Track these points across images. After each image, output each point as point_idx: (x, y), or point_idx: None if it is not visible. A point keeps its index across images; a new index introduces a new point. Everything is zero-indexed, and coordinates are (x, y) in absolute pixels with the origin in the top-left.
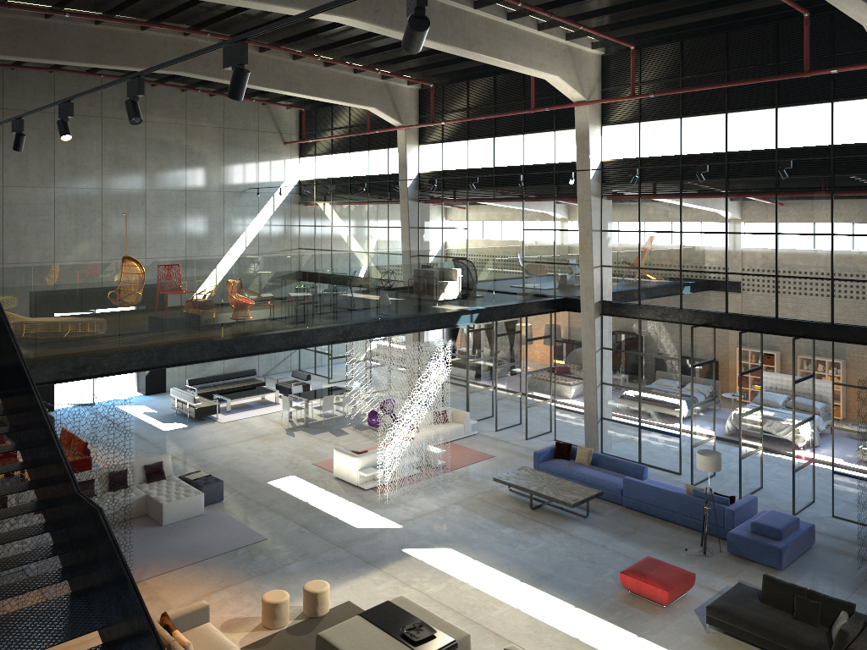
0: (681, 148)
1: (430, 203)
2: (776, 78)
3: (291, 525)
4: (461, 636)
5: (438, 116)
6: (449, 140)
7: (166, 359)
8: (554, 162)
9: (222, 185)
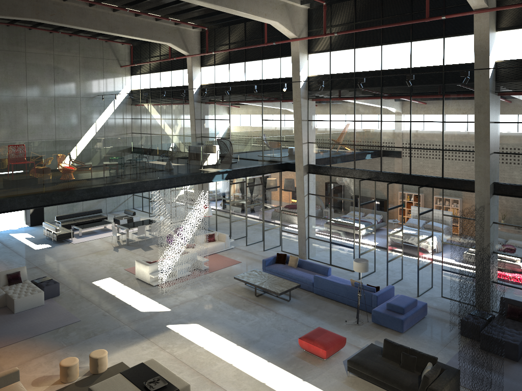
0: (354, 68)
1: (208, 104)
2: (409, 22)
3: (99, 310)
4: (184, 385)
5: (212, 48)
6: (218, 64)
7: (1, 207)
8: (280, 77)
9: (79, 93)
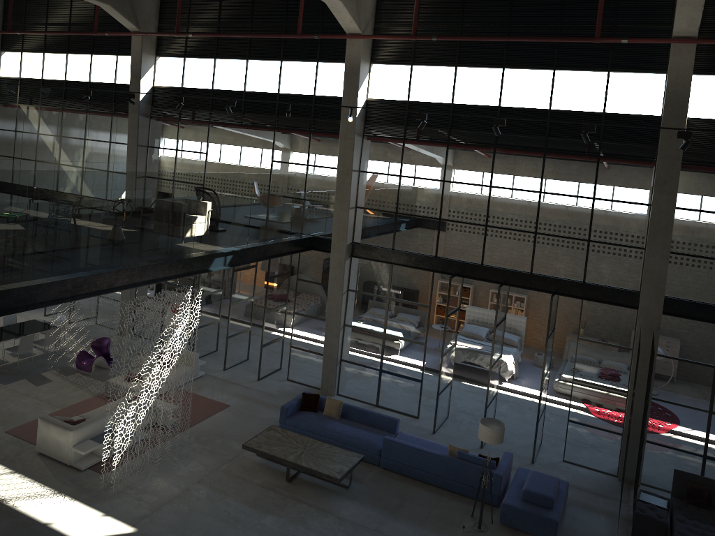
0: (453, 97)
1: (164, 121)
2: (567, 39)
3: None
4: None
5: (182, 27)
6: (193, 56)
7: None
8: (315, 95)
9: None
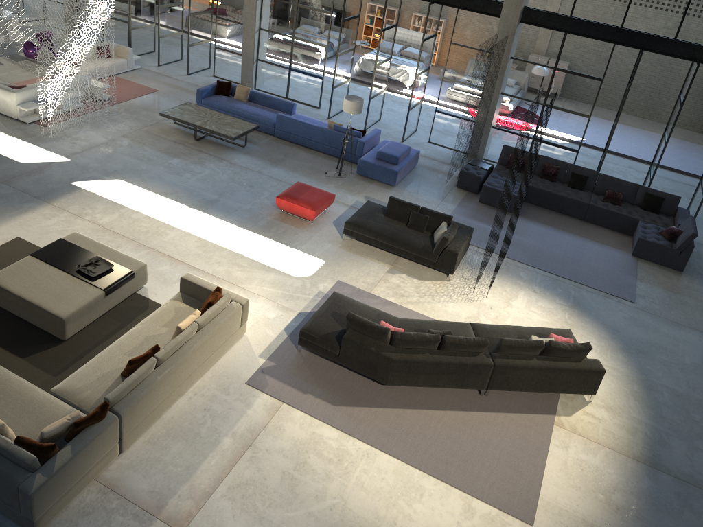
0: None
1: None
2: None
3: None
4: (139, 266)
5: None
6: None
7: None
8: None
9: None
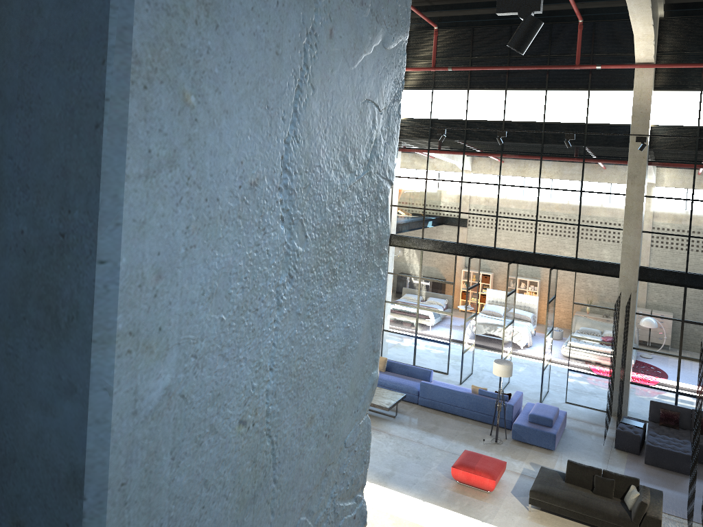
0: (466, 114)
1: None
2: (554, 67)
3: None
4: None
5: None
6: None
7: None
8: None
9: None
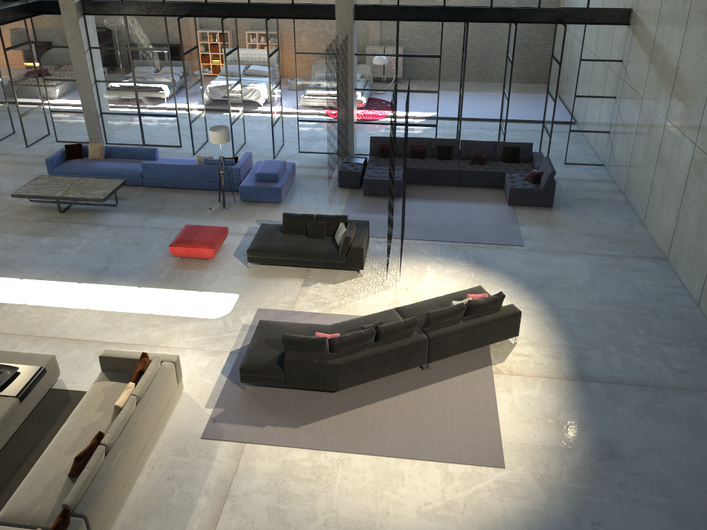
0: None
1: None
2: None
3: None
4: (47, 360)
5: None
6: None
7: None
8: None
9: None
